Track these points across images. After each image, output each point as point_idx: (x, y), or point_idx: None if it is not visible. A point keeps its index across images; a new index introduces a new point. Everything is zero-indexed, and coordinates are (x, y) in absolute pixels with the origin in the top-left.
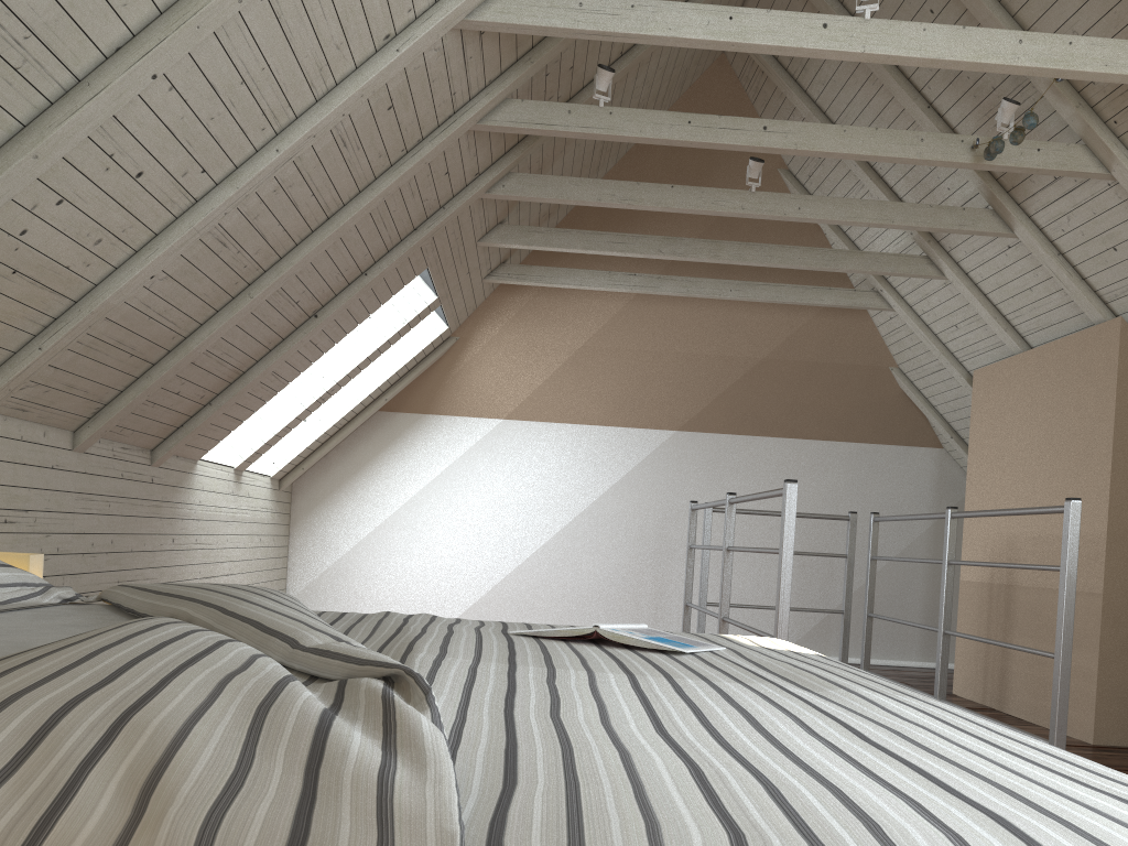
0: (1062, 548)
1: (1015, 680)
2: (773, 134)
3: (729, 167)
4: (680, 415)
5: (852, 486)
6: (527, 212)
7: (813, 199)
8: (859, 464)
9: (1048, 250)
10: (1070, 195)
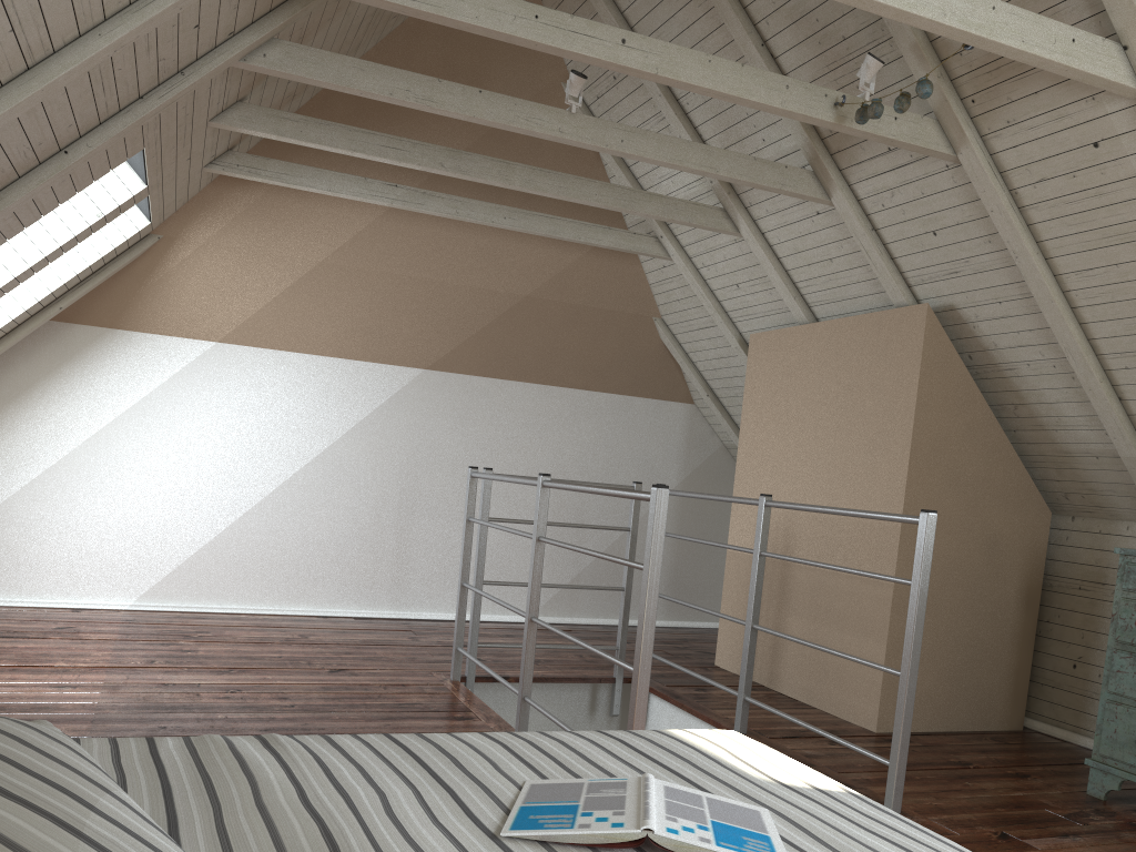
0: (915, 562)
1: (789, 659)
2: (633, 51)
3: (509, 72)
4: (430, 352)
5: (606, 439)
6: (272, 90)
7: (637, 133)
8: (615, 416)
9: (863, 224)
10: (901, 170)
